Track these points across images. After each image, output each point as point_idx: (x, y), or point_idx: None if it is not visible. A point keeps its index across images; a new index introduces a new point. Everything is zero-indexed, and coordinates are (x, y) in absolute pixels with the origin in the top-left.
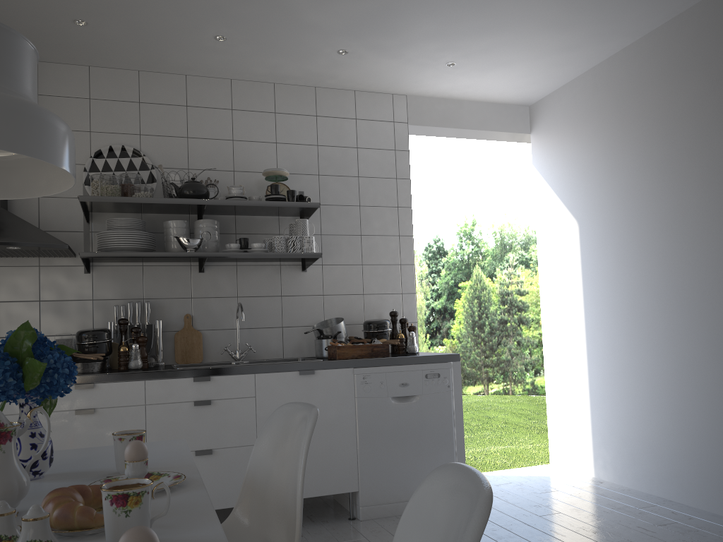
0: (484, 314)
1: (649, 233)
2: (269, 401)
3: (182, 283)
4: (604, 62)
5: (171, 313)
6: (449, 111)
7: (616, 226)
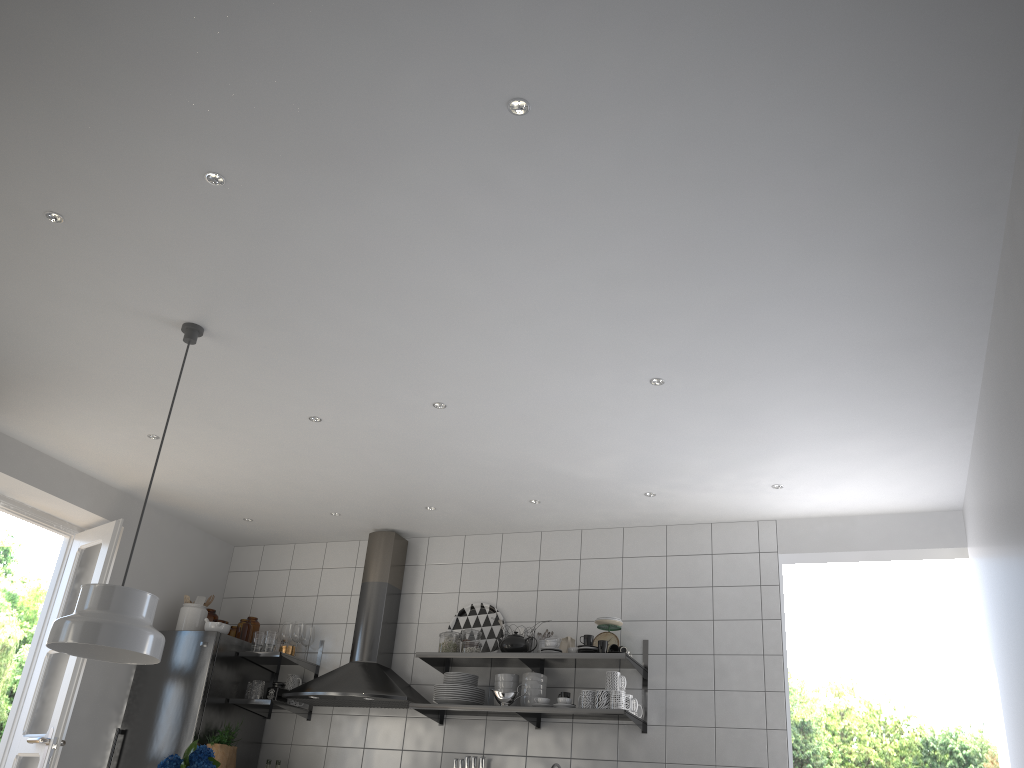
0: None
1: (1016, 688)
2: None
3: (519, 739)
4: (971, 454)
5: None
6: (835, 531)
7: (1006, 677)
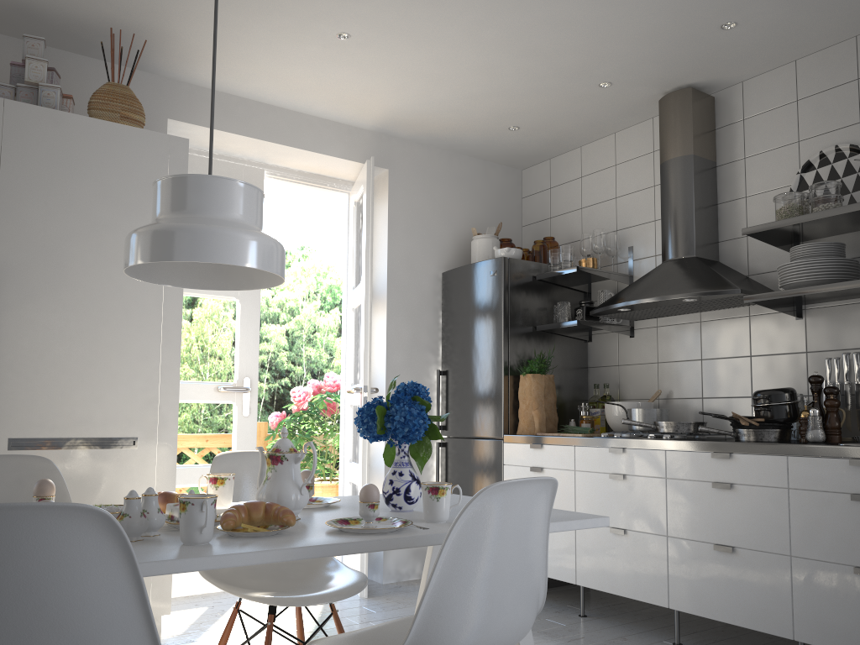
0: None
1: None
2: None
3: None
4: None
5: None
6: None
7: None
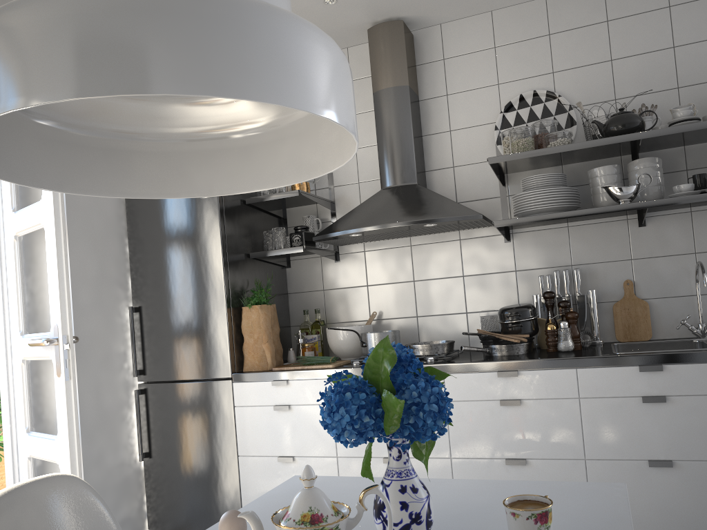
0: None
1: None
2: None
3: (617, 242)
4: None
5: (607, 280)
6: None
7: None
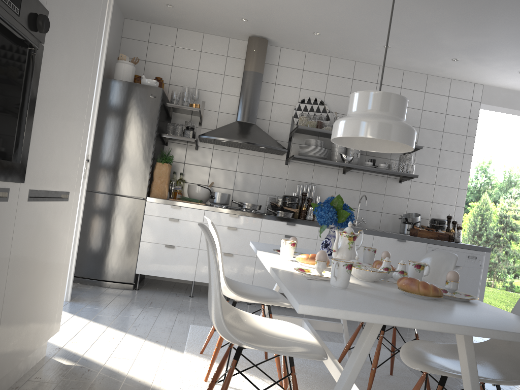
0: (484, 227)
1: None
2: (378, 251)
3: (332, 178)
4: None
5: (324, 194)
6: (509, 98)
7: None
